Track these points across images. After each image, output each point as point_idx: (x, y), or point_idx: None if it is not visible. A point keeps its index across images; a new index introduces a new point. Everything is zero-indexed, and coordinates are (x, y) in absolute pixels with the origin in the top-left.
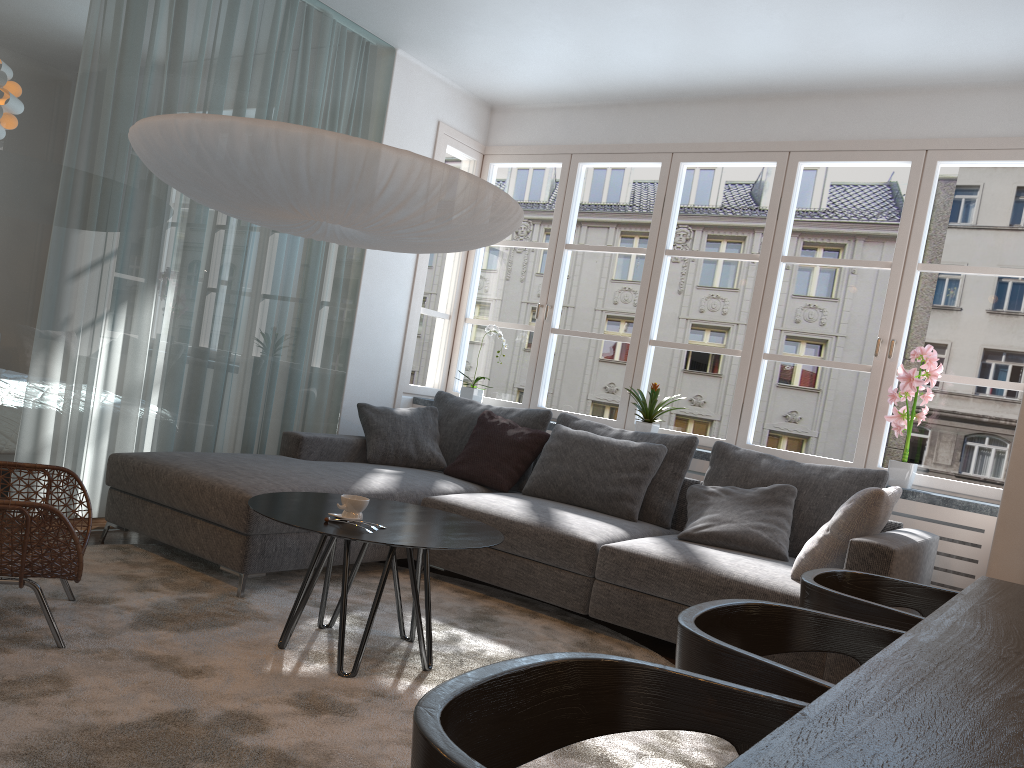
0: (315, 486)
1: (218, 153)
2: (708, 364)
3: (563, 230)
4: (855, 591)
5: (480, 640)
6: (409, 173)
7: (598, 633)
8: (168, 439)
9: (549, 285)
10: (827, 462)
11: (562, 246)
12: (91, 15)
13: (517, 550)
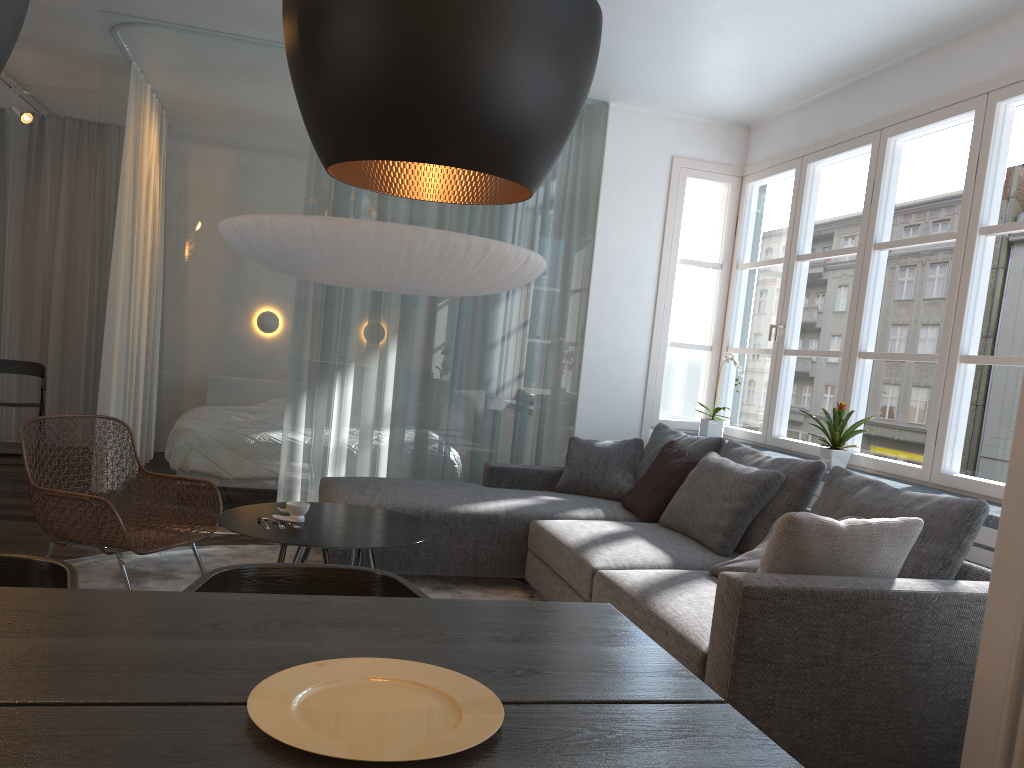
0: (409, 504)
1: (236, 245)
2: None
3: (794, 241)
4: (380, 593)
5: None
6: (325, 234)
7: None
8: (391, 468)
9: (783, 303)
10: None
11: (793, 258)
12: (304, 155)
13: (560, 573)
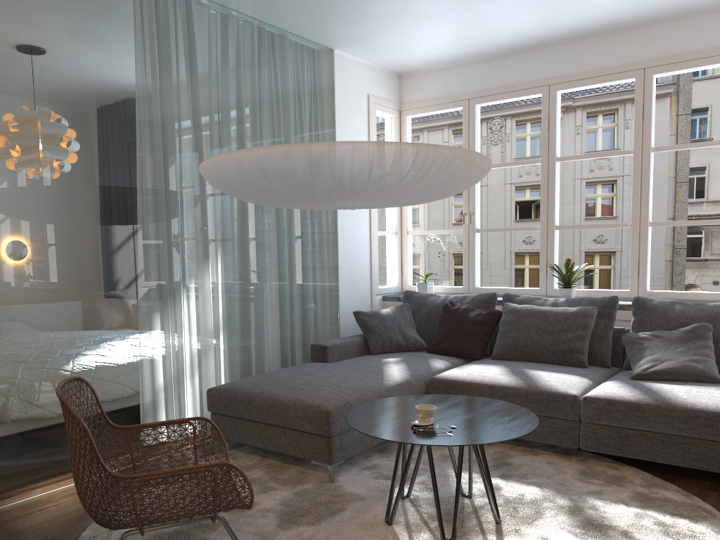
0: (361, 388)
1: (282, 172)
2: (525, 210)
3: None
4: None
5: (514, 485)
6: (425, 159)
7: (587, 459)
8: (236, 367)
9: (468, 198)
10: (715, 295)
11: None
12: (139, 78)
13: None
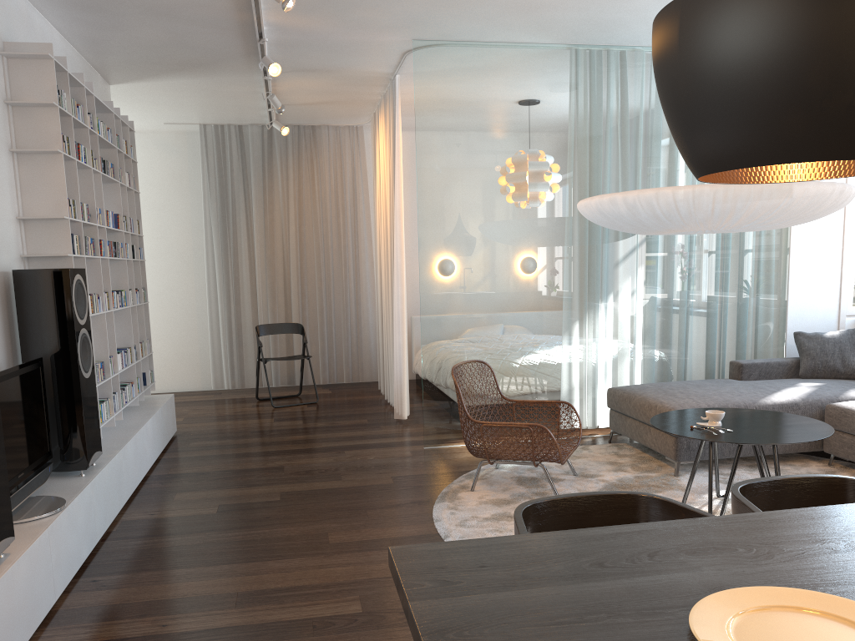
0: (727, 402)
1: (613, 214)
2: None
3: None
4: None
5: None
6: (725, 197)
7: None
8: (648, 374)
9: None
10: None
11: None
12: (568, 131)
13: None
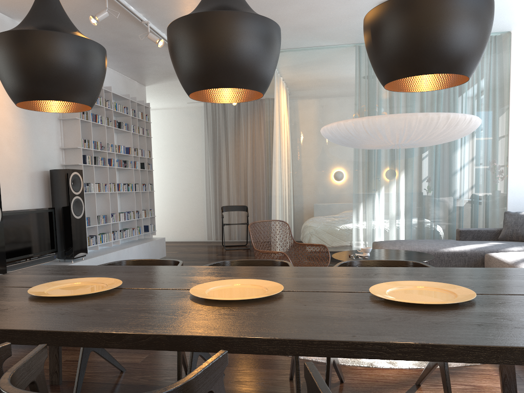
0: (418, 249)
1: (328, 137)
2: None
3: None
4: None
5: None
6: (368, 124)
7: None
8: (406, 235)
9: None
10: None
11: None
12: (352, 93)
13: None
